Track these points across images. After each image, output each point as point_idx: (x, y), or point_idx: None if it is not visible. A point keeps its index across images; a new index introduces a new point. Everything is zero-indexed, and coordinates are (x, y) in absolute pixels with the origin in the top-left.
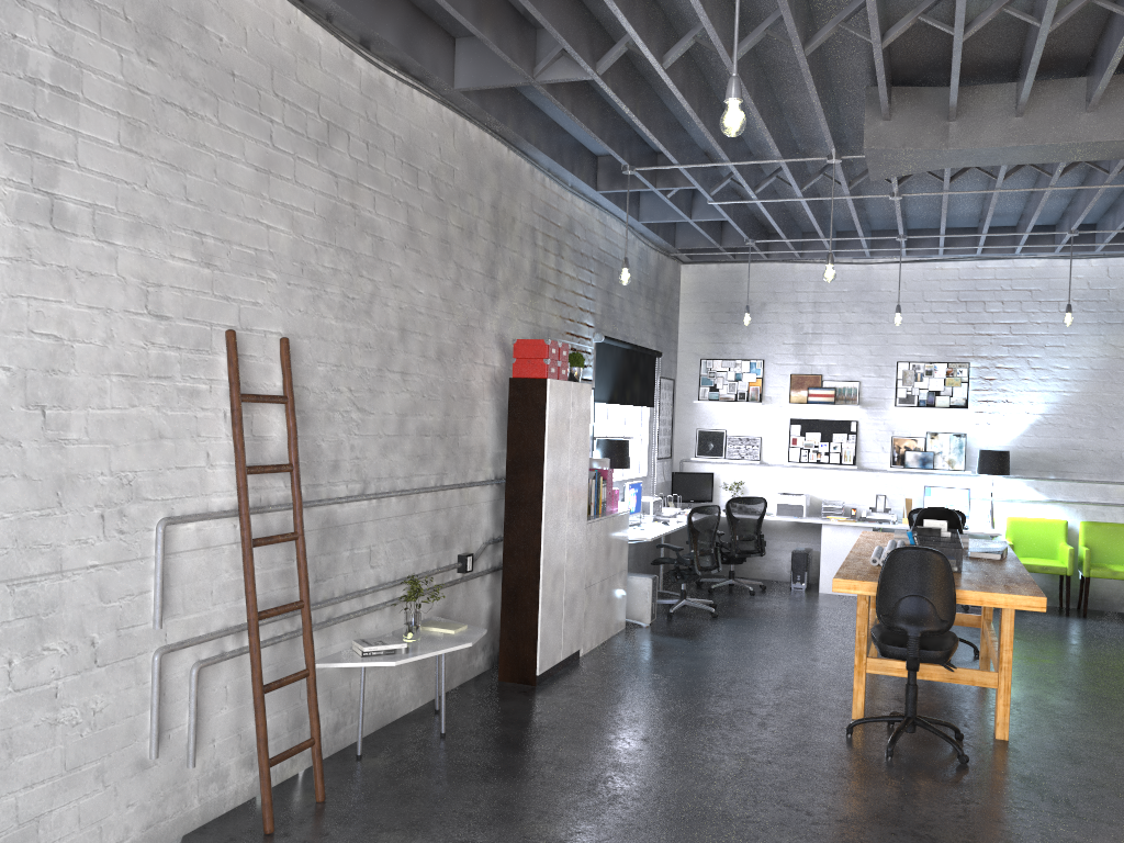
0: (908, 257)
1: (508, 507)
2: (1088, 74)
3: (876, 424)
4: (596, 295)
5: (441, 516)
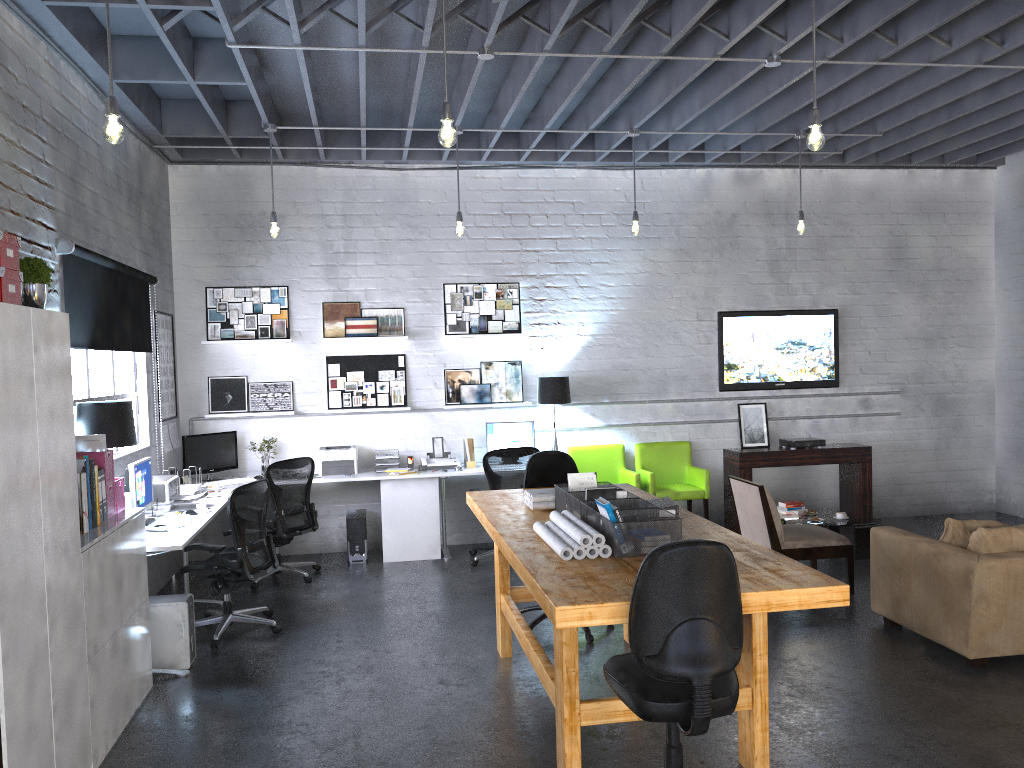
0: (447, 163)
1: None
2: None
3: (426, 356)
4: (55, 181)
5: None
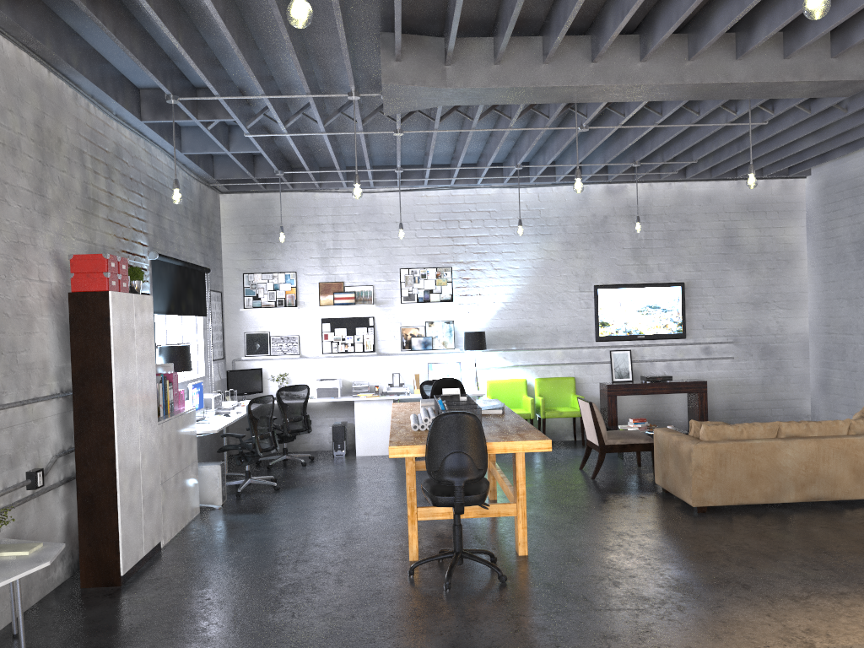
0: (402, 187)
1: (78, 418)
2: (543, 33)
3: (388, 318)
4: (148, 217)
5: (4, 435)
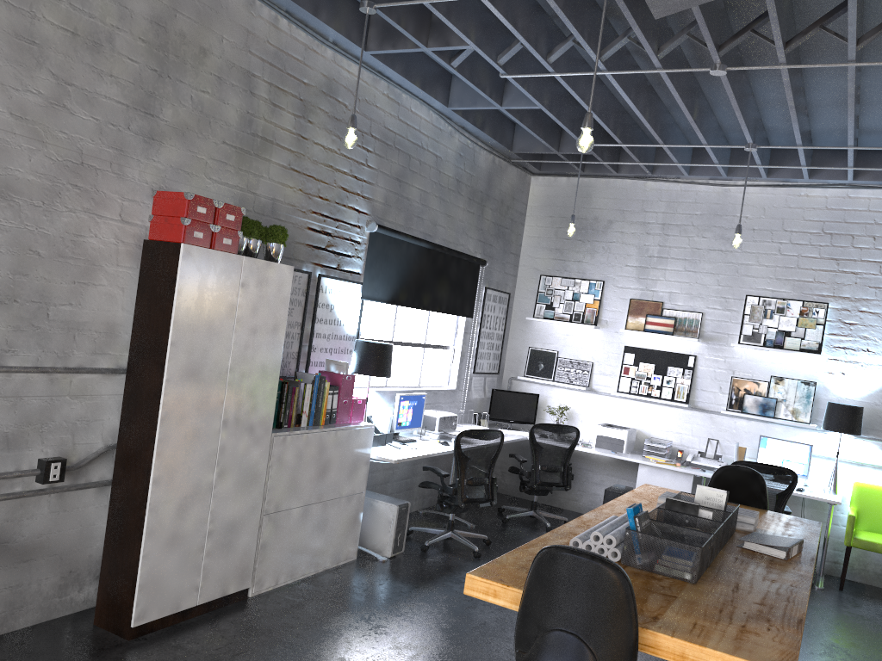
0: (770, 180)
1: (126, 405)
2: None
3: (716, 361)
4: (376, 179)
5: None
